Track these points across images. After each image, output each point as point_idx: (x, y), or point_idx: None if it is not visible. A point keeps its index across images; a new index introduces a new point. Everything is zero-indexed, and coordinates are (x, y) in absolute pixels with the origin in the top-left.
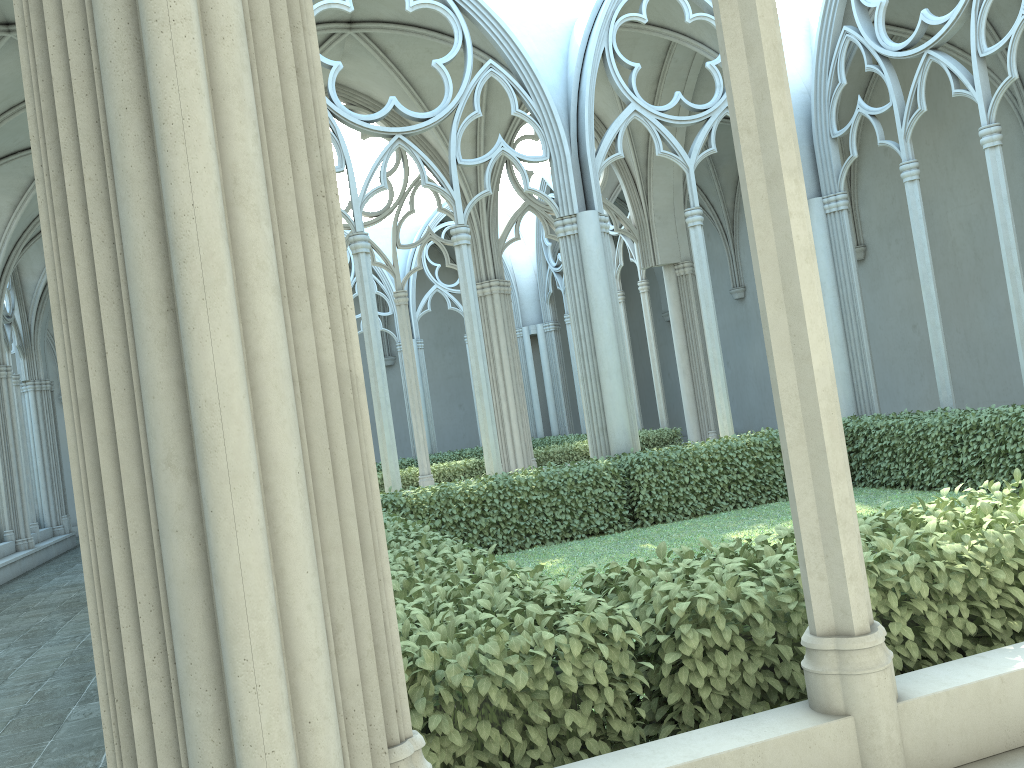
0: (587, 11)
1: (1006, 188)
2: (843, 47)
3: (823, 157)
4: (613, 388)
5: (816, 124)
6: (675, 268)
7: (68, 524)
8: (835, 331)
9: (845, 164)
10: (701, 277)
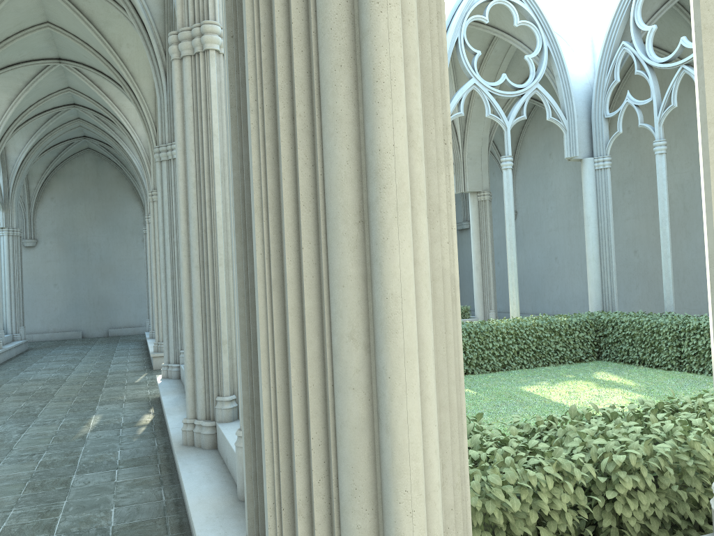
0: (446, 10)
1: None
2: (620, 56)
3: (597, 130)
4: None
5: (595, 107)
6: (478, 195)
7: (23, 333)
8: (593, 251)
9: (613, 137)
10: (508, 205)
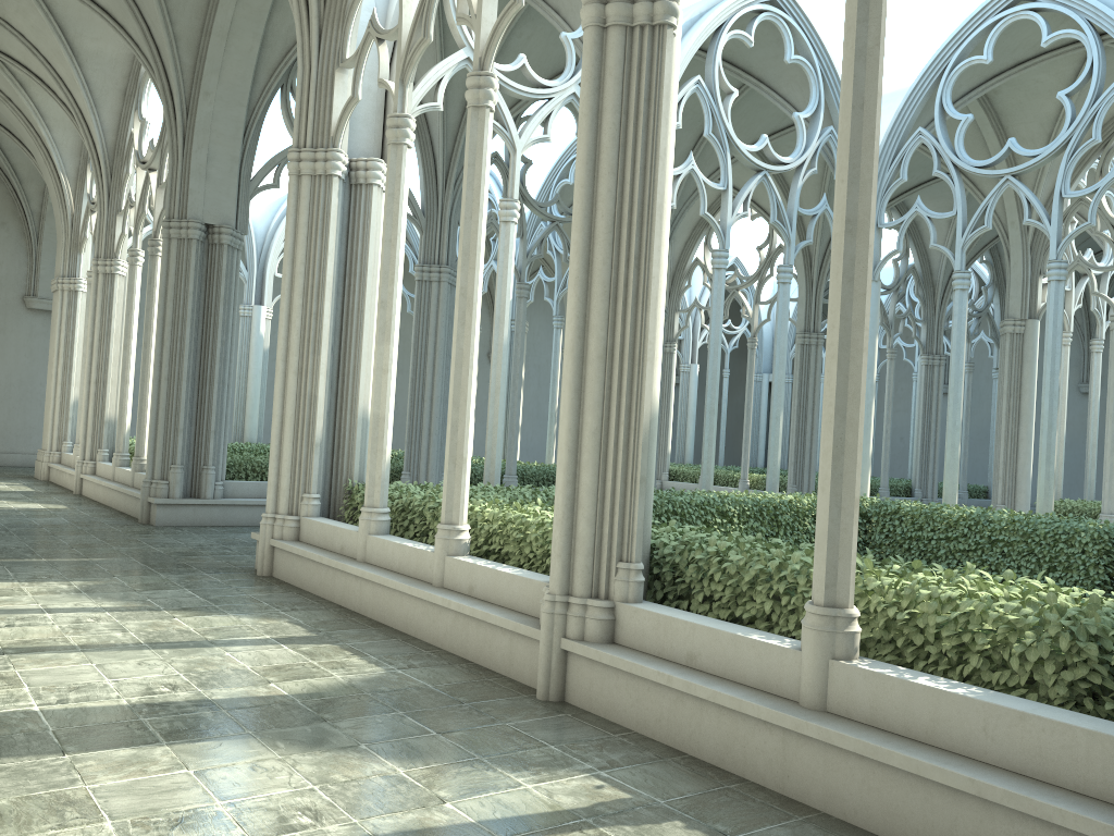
0: None
1: None
2: None
3: None
4: None
5: None
6: None
7: None
8: None
9: None
10: None
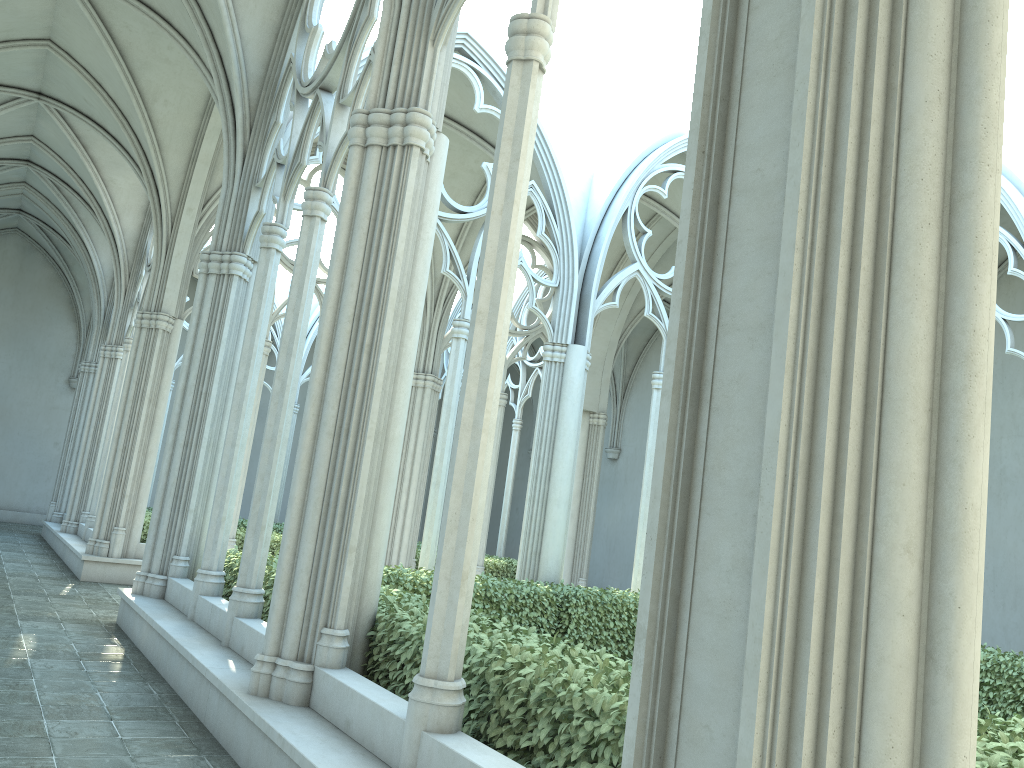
0: (616, 169)
1: None
2: None
3: None
4: (558, 517)
5: None
6: (590, 416)
7: None
8: None
9: None
10: (652, 436)
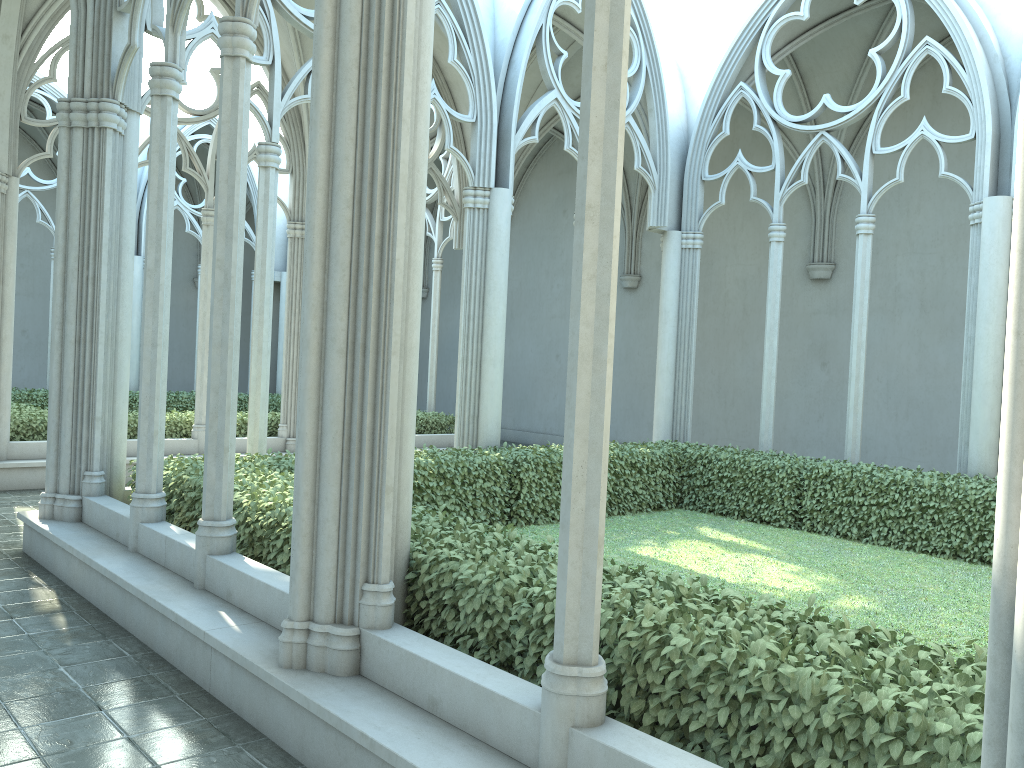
0: None
1: (869, 272)
2: (735, 100)
3: (690, 195)
4: (495, 377)
5: (690, 162)
6: None
7: None
8: (669, 359)
9: (711, 208)
10: None
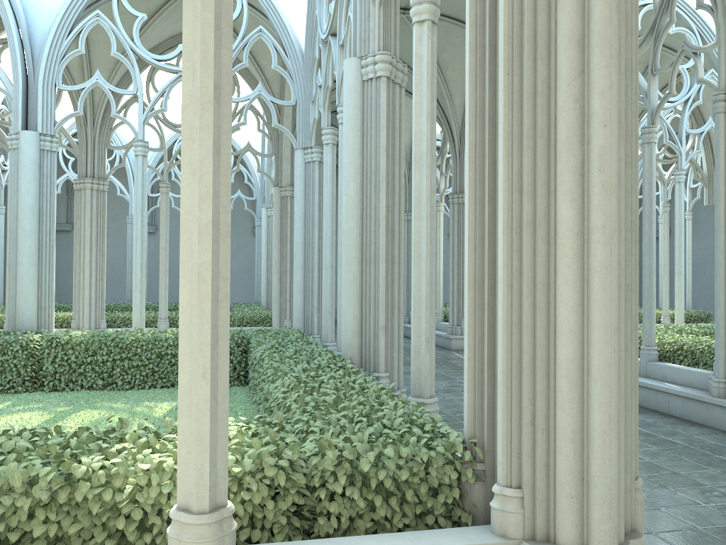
0: None
1: None
2: None
3: None
4: None
5: None
6: None
7: None
8: None
9: None
10: None
